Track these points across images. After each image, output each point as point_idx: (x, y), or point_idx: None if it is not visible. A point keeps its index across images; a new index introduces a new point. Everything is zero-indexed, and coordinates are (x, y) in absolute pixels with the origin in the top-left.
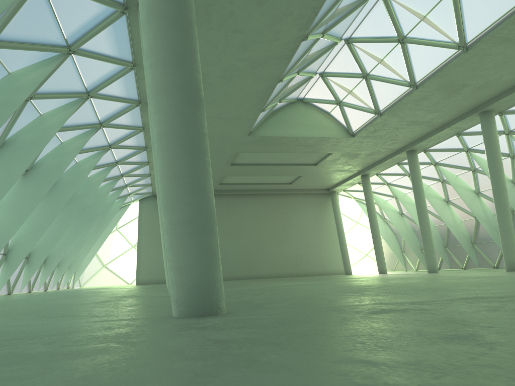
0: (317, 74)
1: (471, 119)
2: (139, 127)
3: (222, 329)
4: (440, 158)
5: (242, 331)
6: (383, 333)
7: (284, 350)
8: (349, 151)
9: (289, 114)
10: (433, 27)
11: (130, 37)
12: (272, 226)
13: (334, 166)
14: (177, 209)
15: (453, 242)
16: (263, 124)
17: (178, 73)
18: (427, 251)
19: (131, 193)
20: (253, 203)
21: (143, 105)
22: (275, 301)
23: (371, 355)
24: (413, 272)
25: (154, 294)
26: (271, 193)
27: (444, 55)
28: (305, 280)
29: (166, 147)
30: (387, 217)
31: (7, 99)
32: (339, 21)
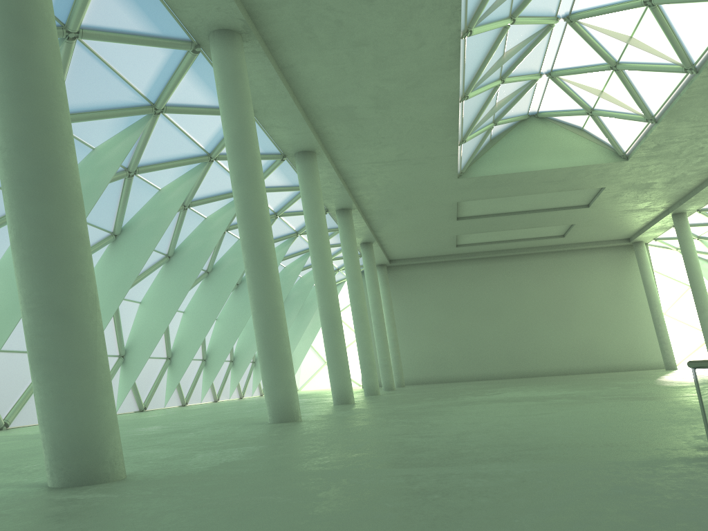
0: (543, 75)
1: None
2: None
3: None
4: None
5: None
6: None
7: None
8: (631, 181)
9: (518, 139)
10: None
11: None
12: (545, 301)
13: (618, 205)
14: (30, 343)
15: None
16: (480, 159)
17: (18, 162)
18: None
19: (339, 267)
20: (513, 268)
21: (291, 159)
22: (284, 450)
23: None
24: None
25: None
26: (538, 252)
27: None
28: (555, 386)
29: (15, 260)
30: None
31: (93, 181)
32: None
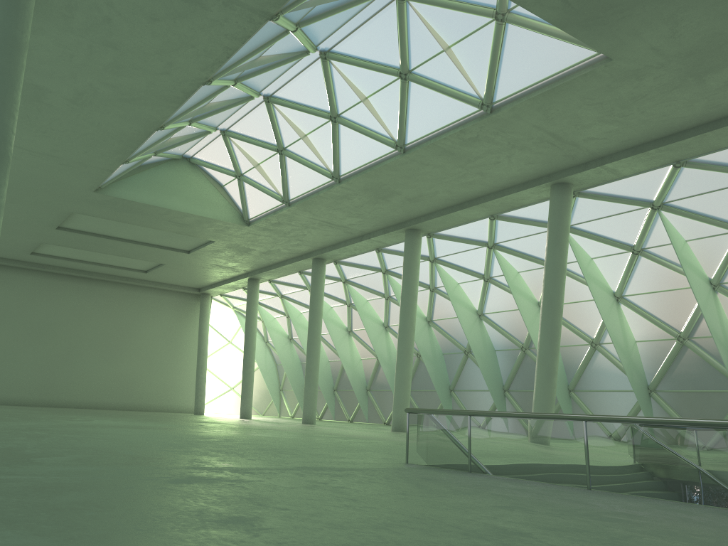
0: (218, 130)
1: (396, 235)
2: None
3: None
4: (353, 275)
5: None
6: (158, 511)
7: (13, 529)
8: (239, 242)
9: (165, 175)
10: (373, 114)
11: None
12: (101, 331)
13: (214, 259)
14: None
15: (345, 384)
16: (123, 181)
17: None
18: (308, 394)
19: None
20: (80, 291)
21: None
22: (56, 452)
23: (118, 539)
24: (286, 419)
25: None
26: (112, 280)
27: (378, 151)
28: (129, 418)
29: None
30: (271, 341)
31: None
32: (260, 71)
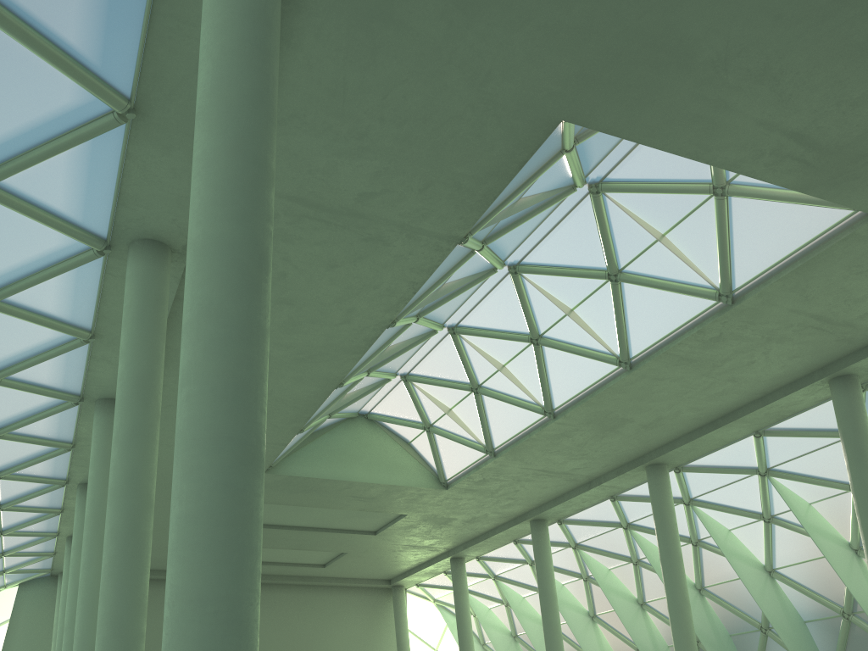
0: (398, 376)
1: (634, 475)
2: (66, 442)
3: None
4: (584, 536)
5: None
6: None
7: None
8: (436, 512)
9: (342, 439)
10: (583, 327)
11: (100, 291)
12: None
13: (406, 537)
14: None
15: None
16: (295, 454)
17: (234, 414)
18: None
19: (8, 568)
20: None
21: (87, 404)
22: None
23: None
24: None
25: None
26: (285, 582)
27: (598, 371)
28: None
29: (194, 541)
30: (489, 642)
31: None
32: (444, 300)
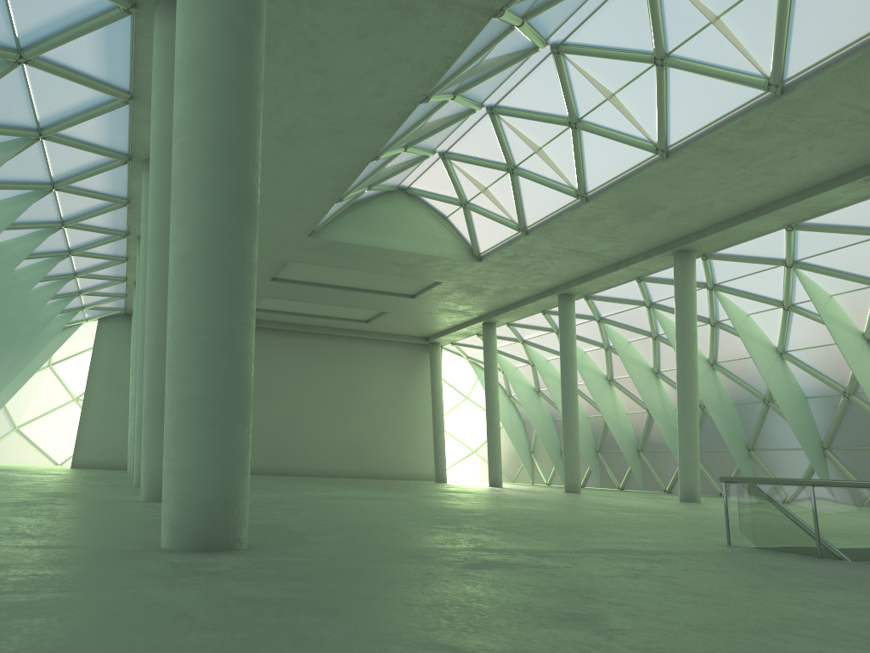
0: (436, 153)
1: (662, 260)
2: (121, 198)
3: (246, 579)
4: (609, 312)
5: (278, 586)
6: (479, 604)
7: (343, 622)
8: (469, 282)
9: (381, 211)
10: (623, 113)
11: (133, 52)
12: (326, 390)
13: (442, 302)
14: (193, 380)
15: (610, 445)
16: (337, 222)
17: (225, 167)
18: (569, 457)
19: (86, 305)
20: (300, 347)
21: (135, 164)
22: (323, 529)
23: (459, 638)
24: (542, 487)
25: (112, 494)
26: (332, 333)
27: (633, 158)
28: (370, 488)
29: (190, 279)
30: (515, 395)
31: None
32: (482, 79)
